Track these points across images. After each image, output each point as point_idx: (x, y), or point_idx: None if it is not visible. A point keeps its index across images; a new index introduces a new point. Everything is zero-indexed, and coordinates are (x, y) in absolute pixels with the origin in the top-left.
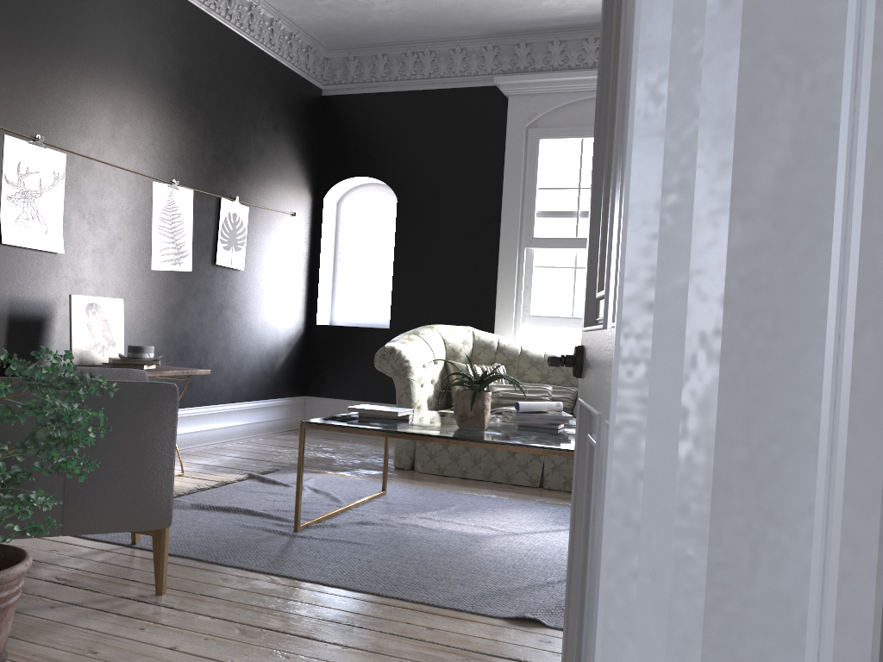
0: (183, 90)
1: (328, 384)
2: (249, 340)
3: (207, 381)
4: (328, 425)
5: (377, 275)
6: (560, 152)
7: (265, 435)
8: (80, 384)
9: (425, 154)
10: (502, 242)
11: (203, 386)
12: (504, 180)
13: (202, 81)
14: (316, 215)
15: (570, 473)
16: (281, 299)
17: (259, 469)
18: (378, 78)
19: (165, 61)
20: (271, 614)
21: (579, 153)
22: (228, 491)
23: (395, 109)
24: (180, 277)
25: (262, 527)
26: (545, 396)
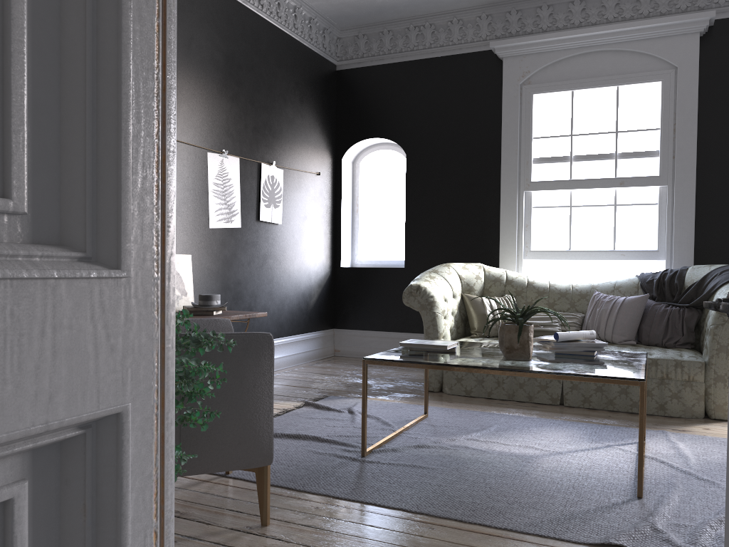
0: (227, 72)
1: (353, 318)
2: (288, 284)
3: (257, 320)
4: (389, 360)
5: (390, 222)
6: (552, 104)
7: (304, 364)
8: (205, 342)
9: (429, 115)
10: (502, 187)
11: (254, 325)
12: (502, 132)
13: (242, 63)
14: (335, 174)
15: (588, 392)
16: (311, 247)
17: (310, 396)
18: (385, 52)
19: (212, 48)
20: (370, 544)
21: (569, 104)
22: (291, 419)
23: (401, 77)
24: (232, 233)
25: (333, 454)
26: (555, 323)
